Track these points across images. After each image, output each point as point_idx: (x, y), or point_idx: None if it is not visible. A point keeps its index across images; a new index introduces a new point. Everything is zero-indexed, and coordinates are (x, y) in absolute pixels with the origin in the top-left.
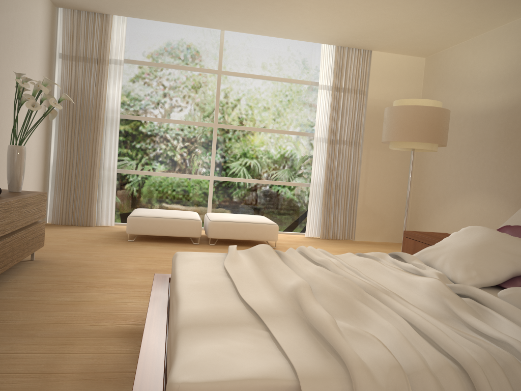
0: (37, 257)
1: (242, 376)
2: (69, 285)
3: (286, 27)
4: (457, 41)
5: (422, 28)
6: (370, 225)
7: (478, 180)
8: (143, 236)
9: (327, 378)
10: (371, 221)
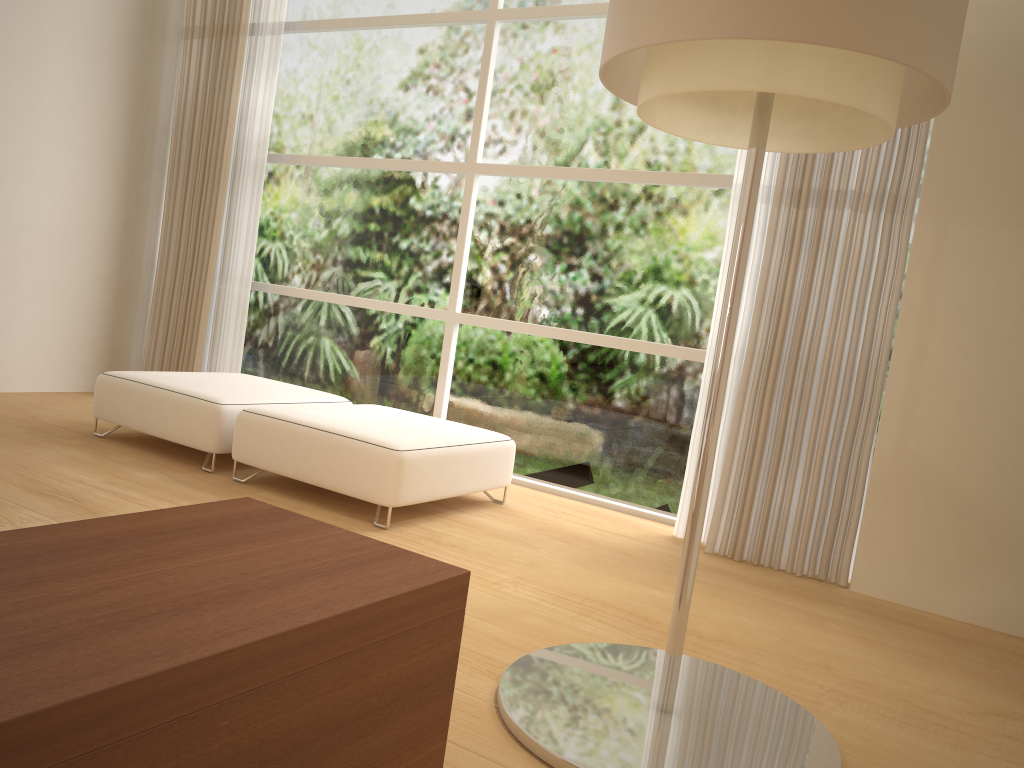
0: None
1: None
2: None
3: None
4: None
5: None
6: (928, 544)
7: None
8: None
9: None
10: (935, 528)
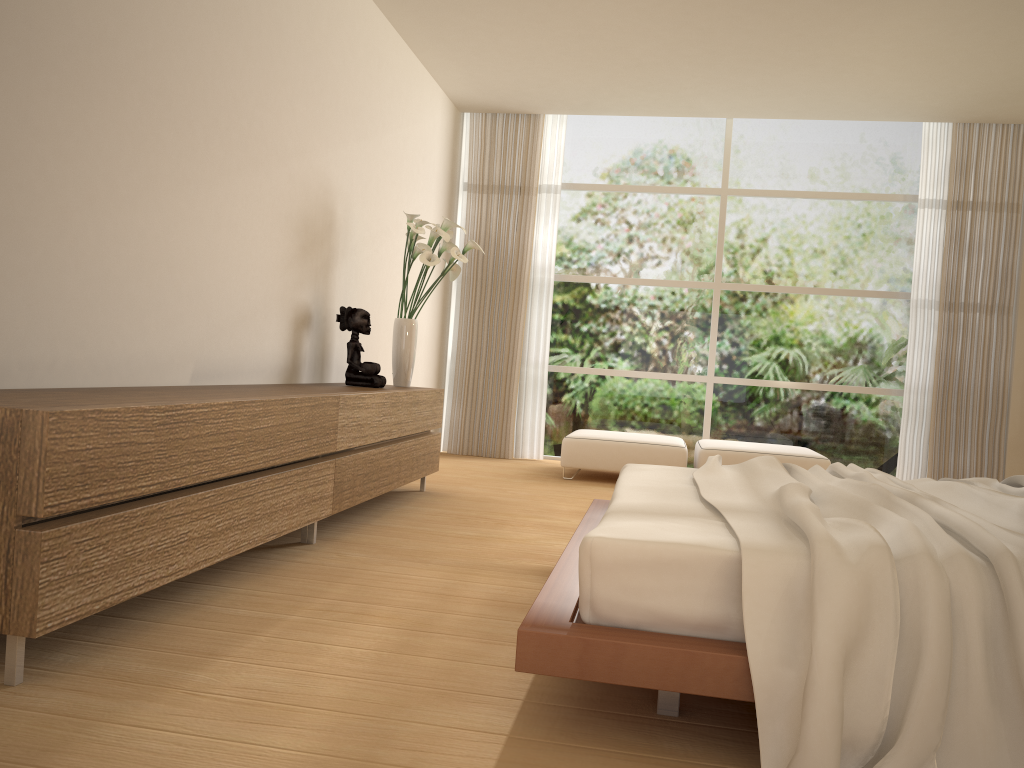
0: (429, 489)
1: (669, 540)
2: (473, 520)
3: (845, 100)
4: None
5: None
6: None
7: None
8: (588, 475)
9: (780, 551)
10: None
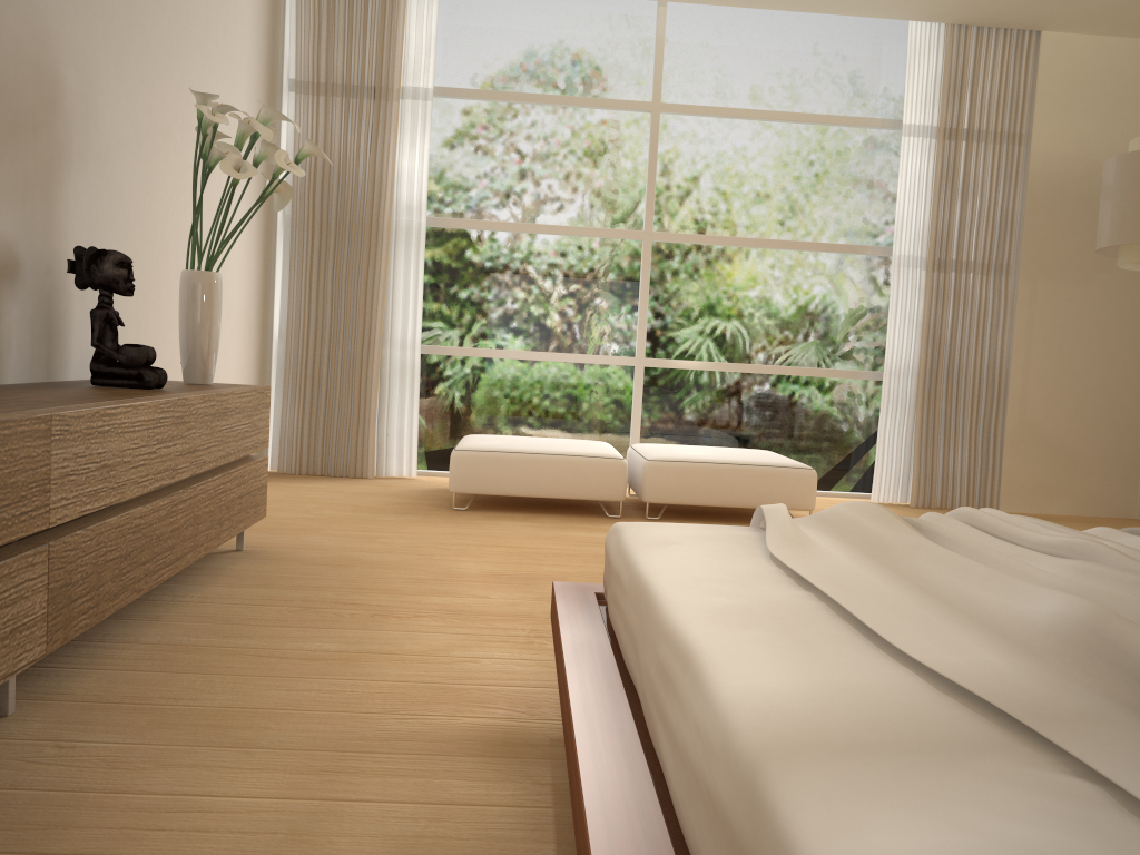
0: (251, 545)
1: None
2: (331, 611)
3: None
4: None
5: None
6: (1040, 474)
7: None
8: (487, 500)
9: None
10: (1042, 464)
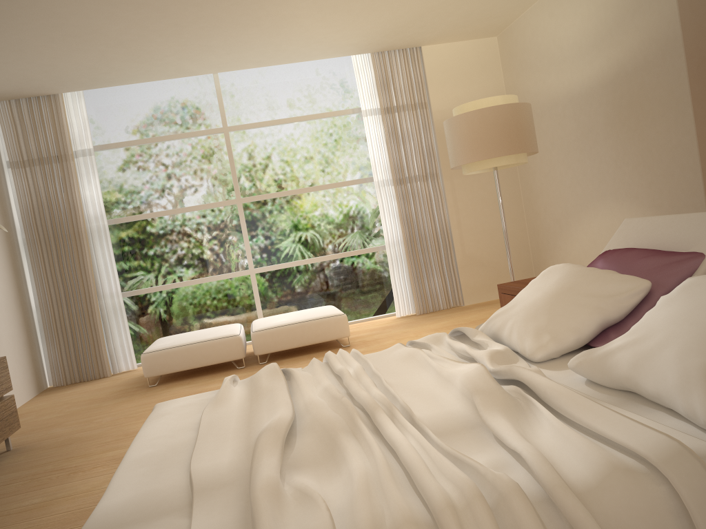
0: (18, 444)
1: None
2: (47, 477)
3: (292, 47)
4: (526, 4)
5: (470, 0)
6: (481, 280)
7: (599, 186)
8: (173, 375)
9: None
10: (481, 274)
